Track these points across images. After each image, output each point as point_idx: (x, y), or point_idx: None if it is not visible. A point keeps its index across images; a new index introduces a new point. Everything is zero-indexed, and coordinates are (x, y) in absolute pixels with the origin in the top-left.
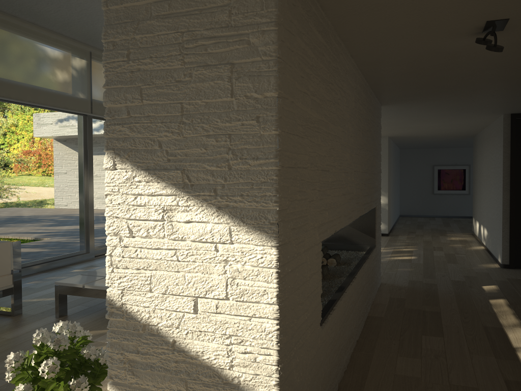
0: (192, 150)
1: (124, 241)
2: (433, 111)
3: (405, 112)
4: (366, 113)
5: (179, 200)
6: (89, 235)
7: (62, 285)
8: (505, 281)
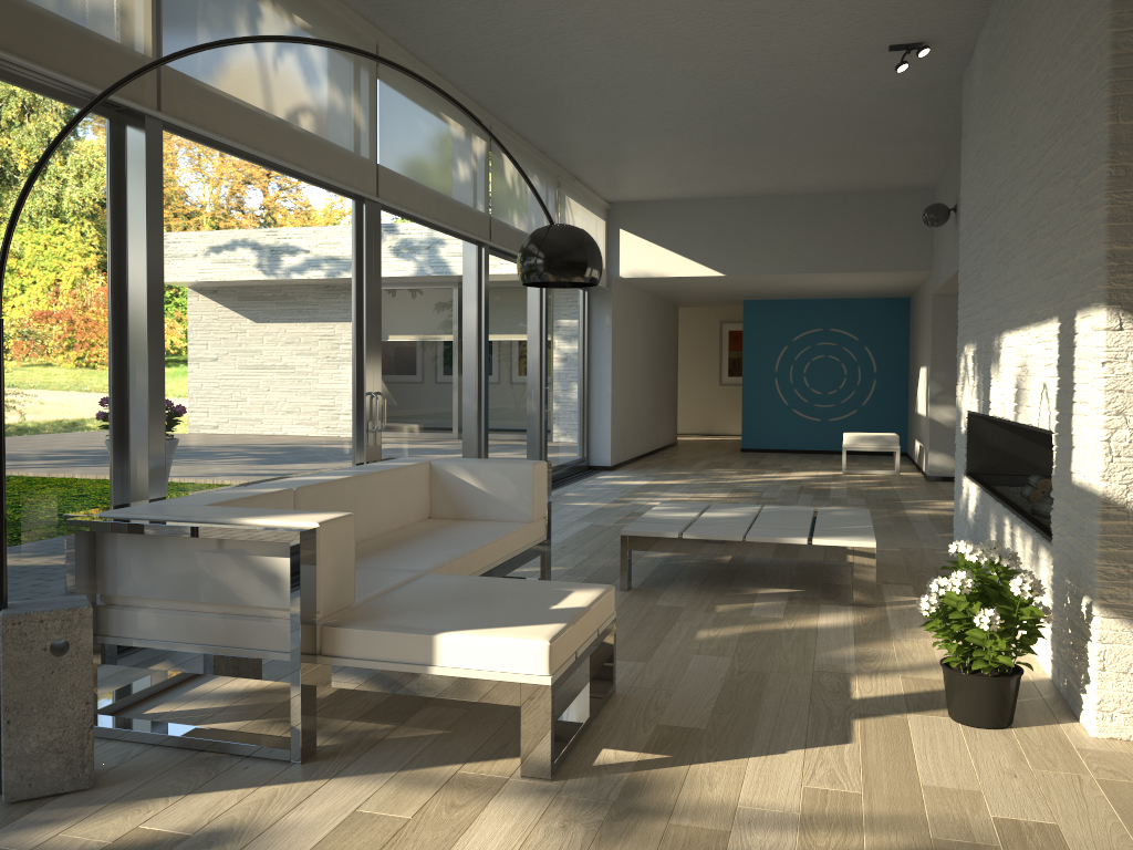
0: None
1: (1131, 422)
2: None
3: None
4: None
5: None
6: None
7: (636, 535)
8: None
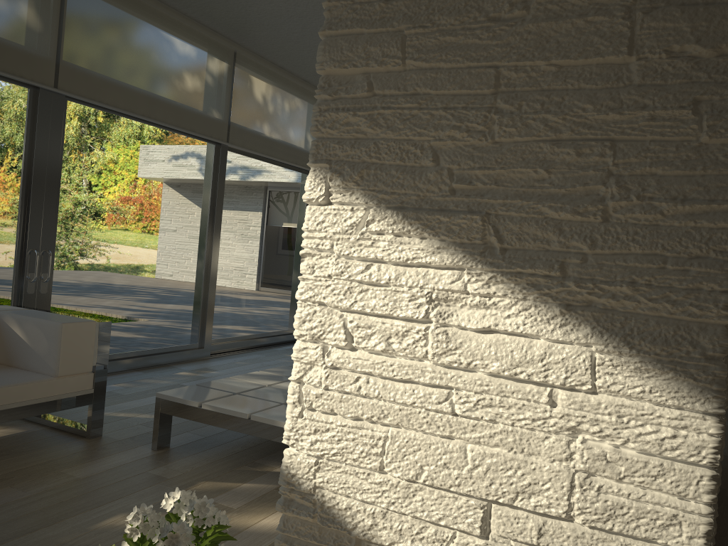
0: (512, 173)
1: (332, 356)
2: None
3: None
4: None
5: (470, 282)
6: (206, 323)
7: (167, 399)
8: None
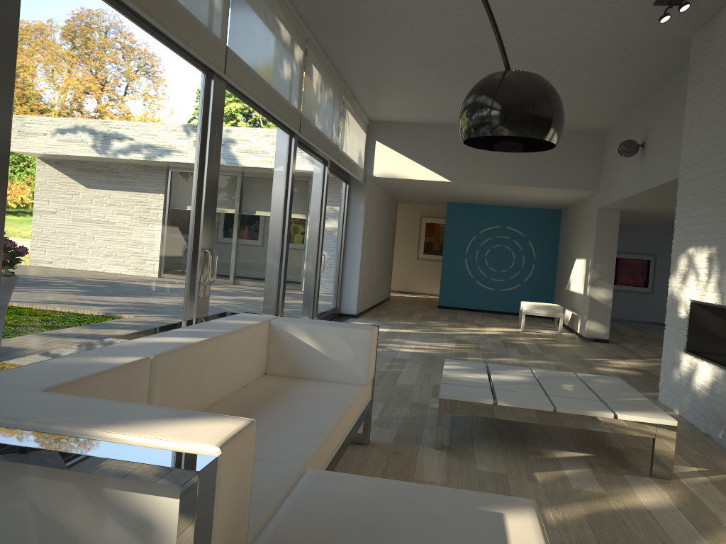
0: None
1: None
2: None
3: None
4: None
5: None
6: None
7: (453, 399)
8: None
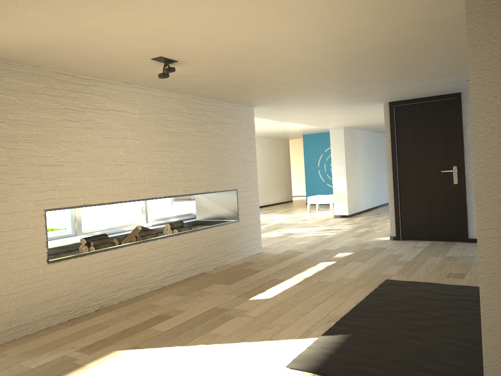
0: None
1: None
2: (311, 106)
3: (291, 109)
4: (188, 118)
5: None
6: (77, 222)
7: None
8: (369, 249)
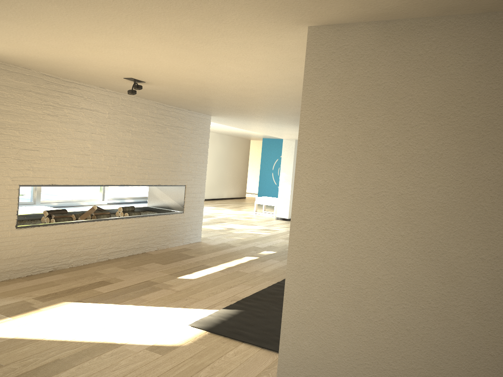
0: None
1: None
2: (261, 122)
3: (244, 122)
4: (150, 121)
5: None
6: (37, 192)
7: None
8: None
